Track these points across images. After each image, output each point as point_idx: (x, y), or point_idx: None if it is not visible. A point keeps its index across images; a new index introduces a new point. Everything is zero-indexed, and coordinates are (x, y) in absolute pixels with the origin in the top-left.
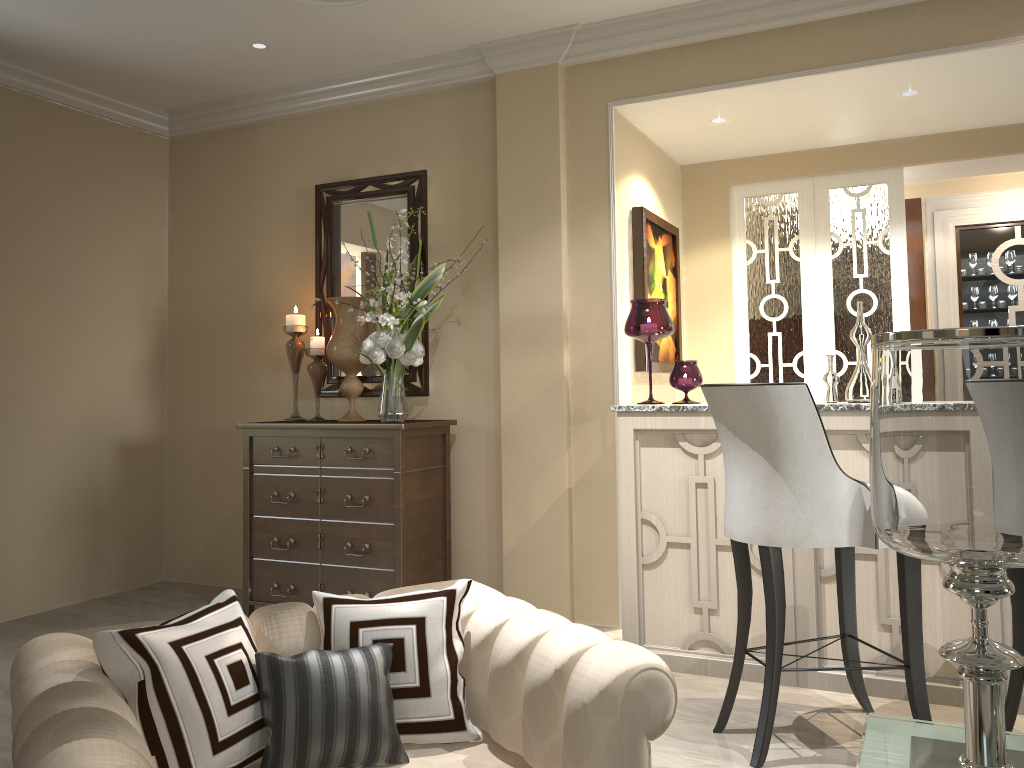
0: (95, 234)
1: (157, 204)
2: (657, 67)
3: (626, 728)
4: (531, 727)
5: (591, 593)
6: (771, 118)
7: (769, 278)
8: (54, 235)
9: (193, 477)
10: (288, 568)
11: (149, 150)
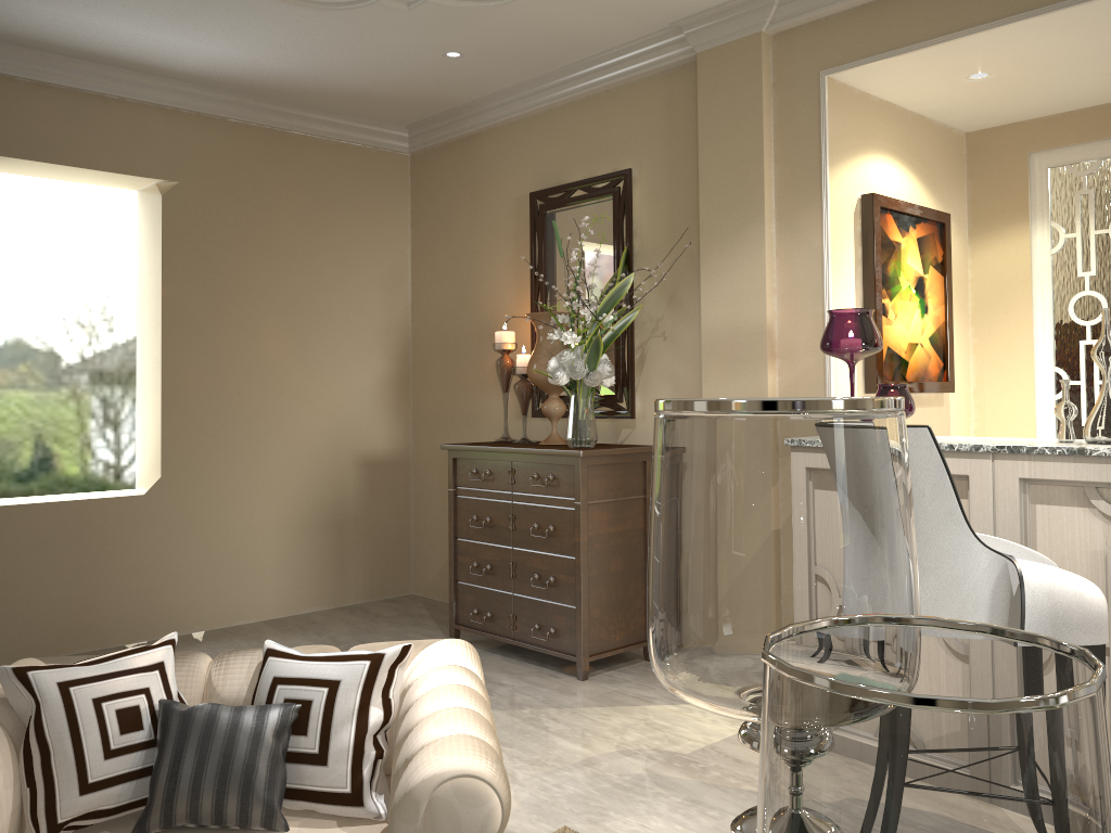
0: (335, 256)
1: (398, 221)
2: (876, 21)
3: None
4: (388, 817)
5: None
6: (1052, 65)
7: (1082, 270)
8: (294, 260)
9: (433, 494)
10: (486, 595)
11: (389, 168)
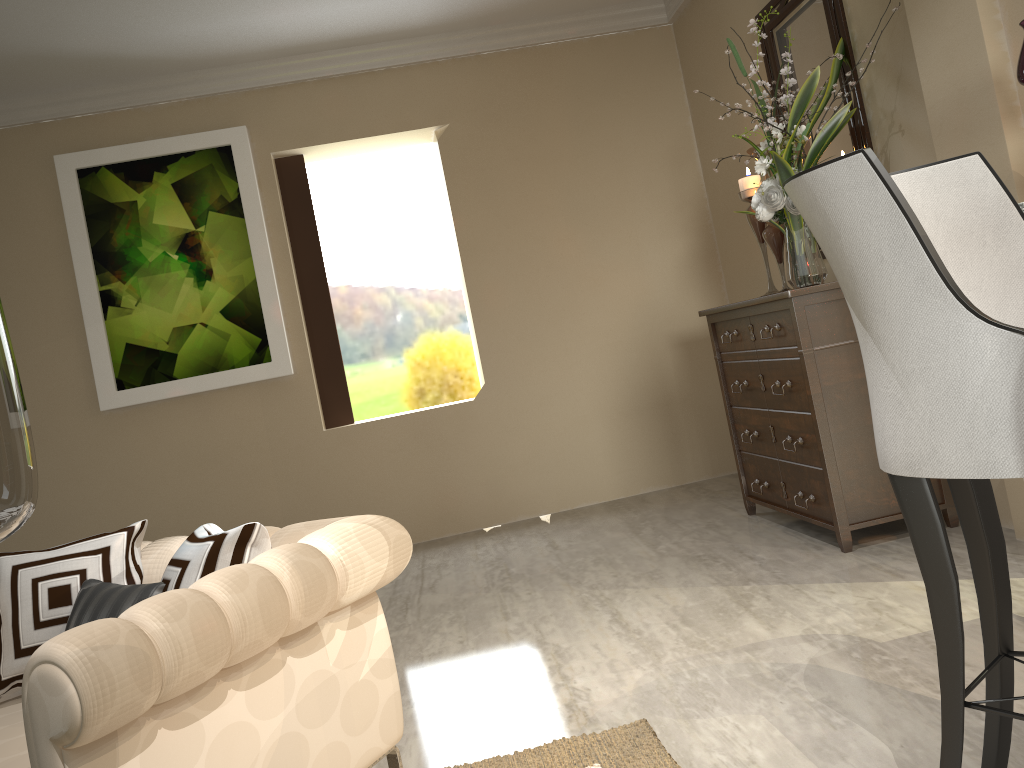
0: (609, 149)
1: (672, 95)
2: None
3: (31, 725)
4: None
5: None
6: None
7: None
8: (569, 163)
9: None
10: (760, 463)
11: (651, 45)
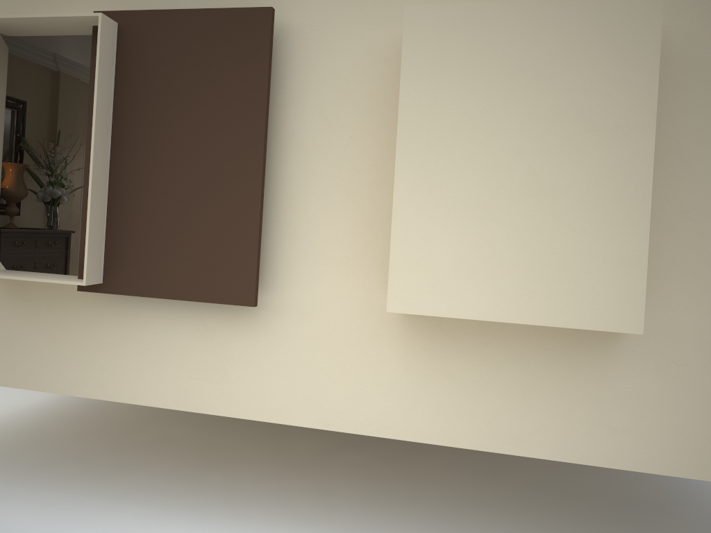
0: None
1: None
2: None
3: None
4: None
5: None
6: None
7: None
8: None
9: None
10: None
11: None
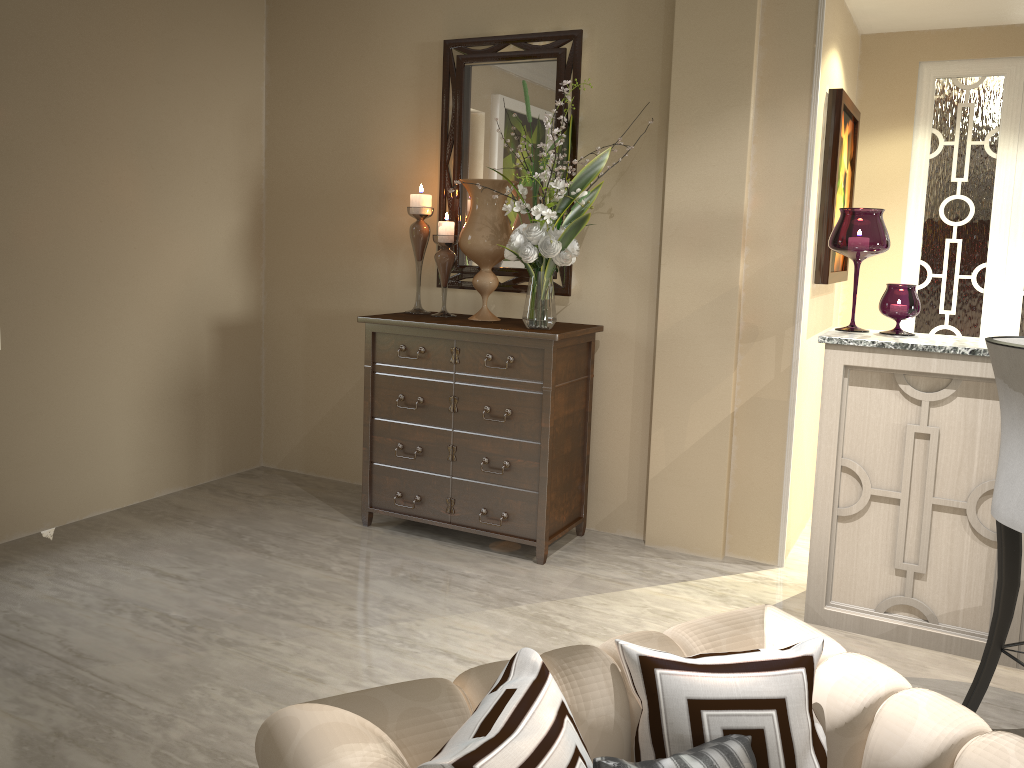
0: (190, 86)
1: (254, 52)
2: None
3: None
4: None
5: (747, 526)
6: None
7: (955, 176)
8: (147, 87)
9: (293, 361)
10: (414, 478)
11: None
